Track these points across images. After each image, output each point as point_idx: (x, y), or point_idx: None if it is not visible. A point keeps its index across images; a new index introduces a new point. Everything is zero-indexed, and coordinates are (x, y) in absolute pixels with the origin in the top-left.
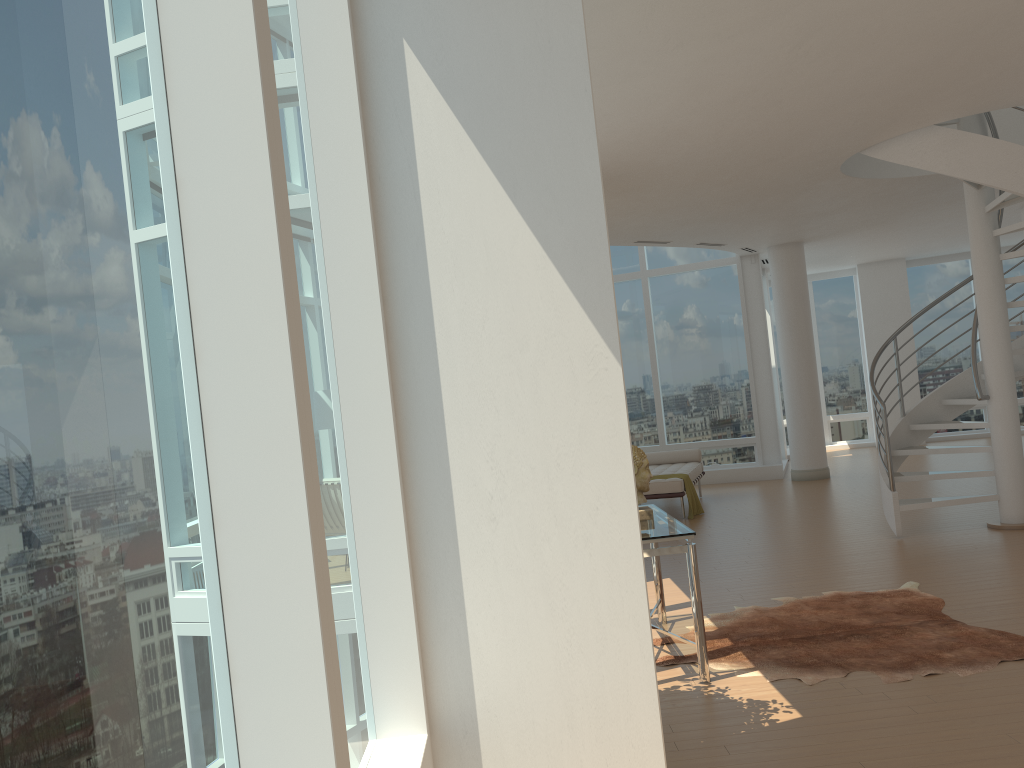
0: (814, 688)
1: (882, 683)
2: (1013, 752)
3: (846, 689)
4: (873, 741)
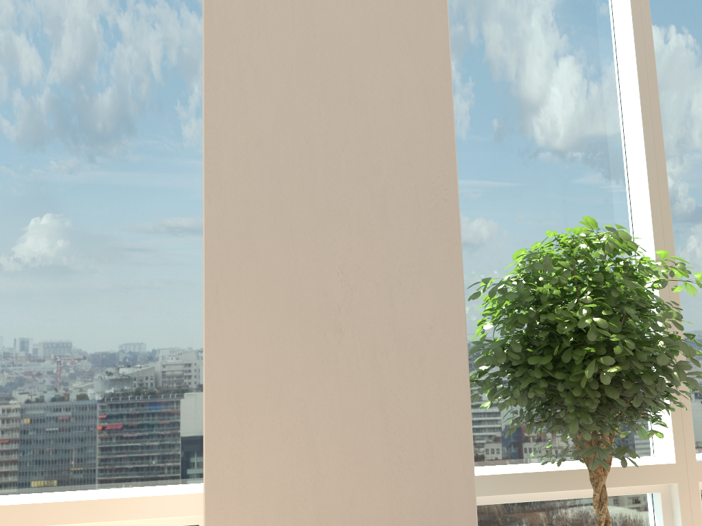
0: None
1: None
2: None
3: None
4: None
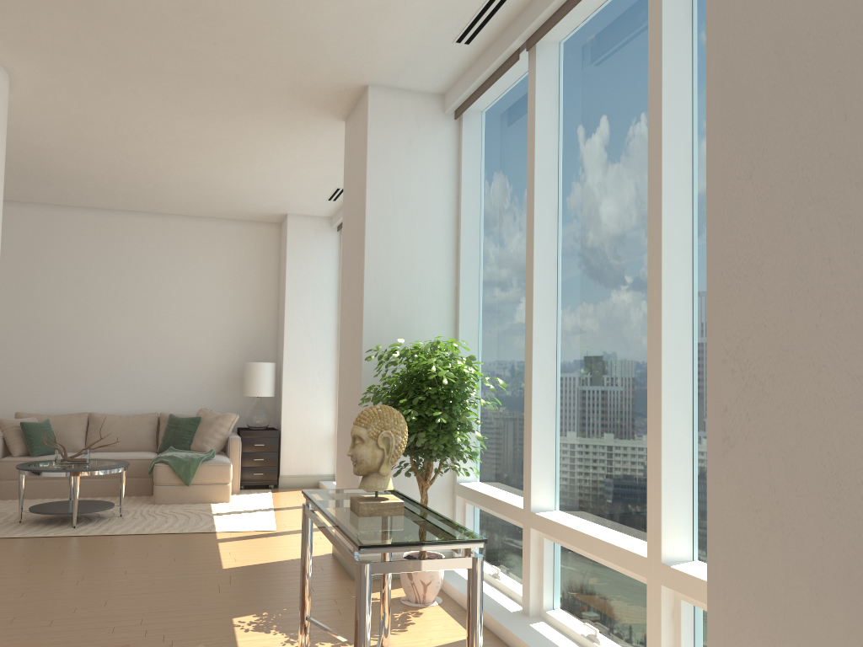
0: (200, 641)
1: (132, 645)
2: (120, 596)
3: (173, 640)
4: (198, 602)
